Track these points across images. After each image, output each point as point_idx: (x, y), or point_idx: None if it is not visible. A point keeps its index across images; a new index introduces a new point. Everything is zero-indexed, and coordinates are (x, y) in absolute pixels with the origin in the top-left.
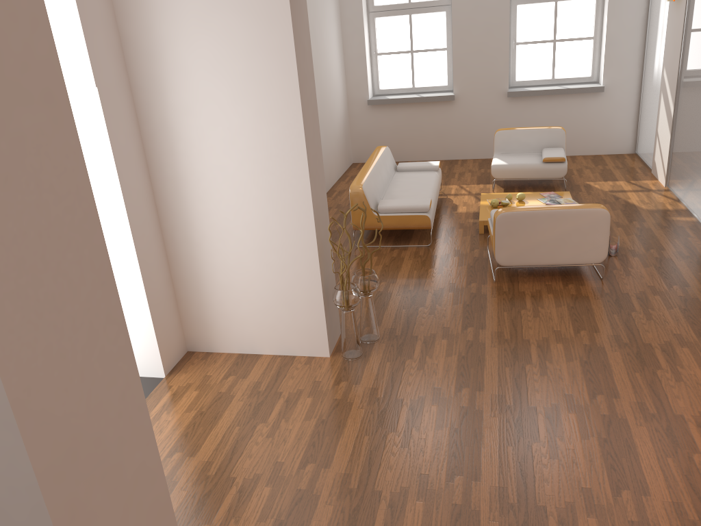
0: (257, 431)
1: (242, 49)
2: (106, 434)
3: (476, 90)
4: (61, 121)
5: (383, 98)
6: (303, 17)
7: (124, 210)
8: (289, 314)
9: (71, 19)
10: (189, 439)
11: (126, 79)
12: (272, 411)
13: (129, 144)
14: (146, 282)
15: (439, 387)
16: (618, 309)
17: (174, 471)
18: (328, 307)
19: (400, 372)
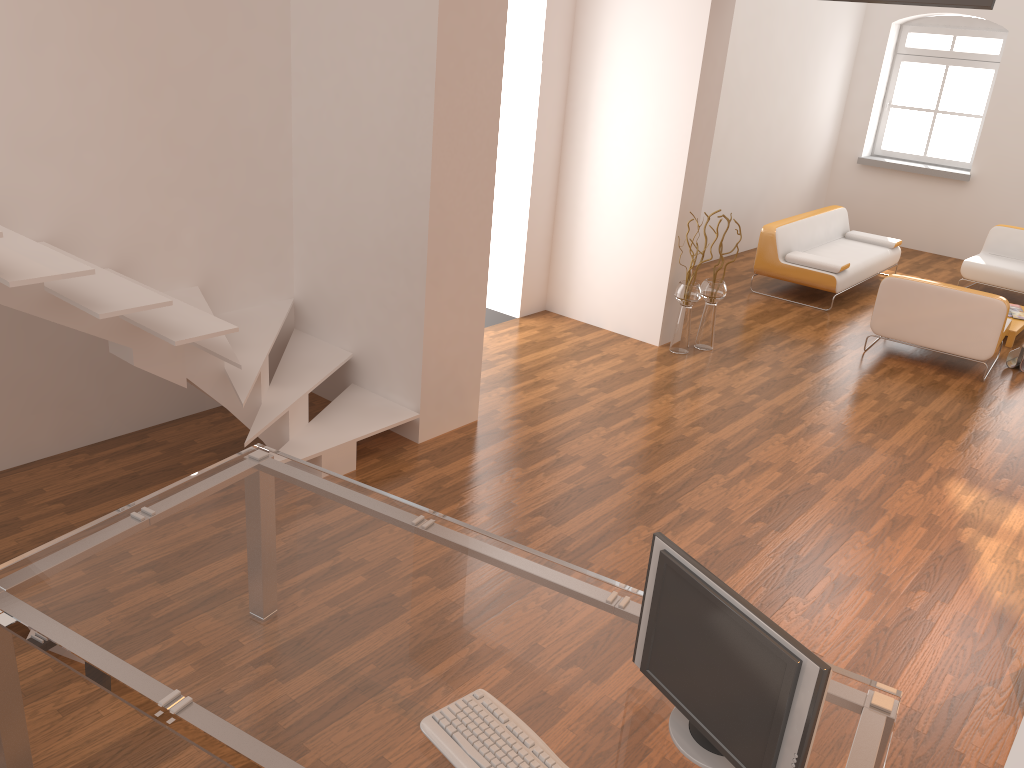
0: (568, 362)
1: (661, 53)
2: (464, 238)
3: (1000, 176)
4: (497, 60)
5: (878, 160)
6: (722, 36)
7: (531, 165)
8: (636, 296)
9: (540, 5)
10: (517, 351)
11: (567, 60)
12: (587, 358)
13: (553, 113)
14: (530, 231)
15: (733, 387)
16: (968, 402)
17: (497, 361)
18: (672, 301)
19: (709, 371)
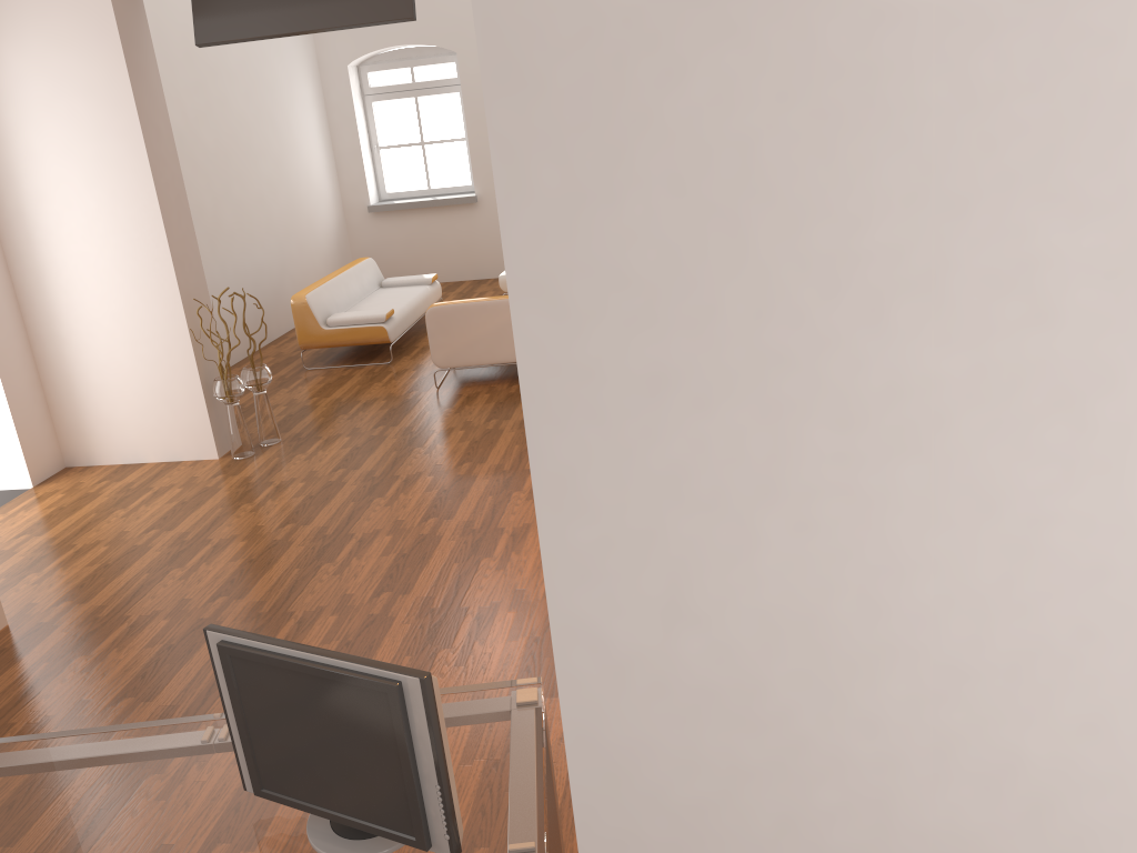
0: (114, 514)
1: (91, 132)
2: None
3: None
4: None
5: (388, 204)
6: (157, 100)
7: None
8: (171, 412)
9: None
10: (41, 525)
11: None
12: (135, 501)
13: None
14: (5, 379)
15: (316, 471)
16: None
17: (17, 546)
18: (215, 404)
19: (285, 464)
